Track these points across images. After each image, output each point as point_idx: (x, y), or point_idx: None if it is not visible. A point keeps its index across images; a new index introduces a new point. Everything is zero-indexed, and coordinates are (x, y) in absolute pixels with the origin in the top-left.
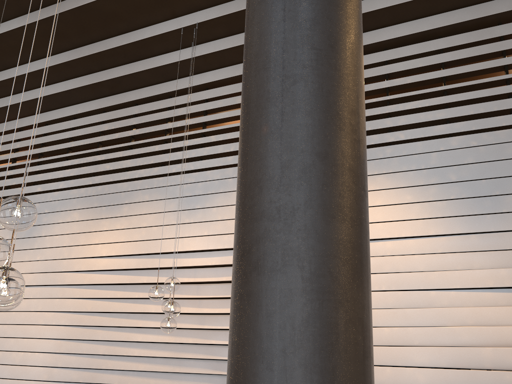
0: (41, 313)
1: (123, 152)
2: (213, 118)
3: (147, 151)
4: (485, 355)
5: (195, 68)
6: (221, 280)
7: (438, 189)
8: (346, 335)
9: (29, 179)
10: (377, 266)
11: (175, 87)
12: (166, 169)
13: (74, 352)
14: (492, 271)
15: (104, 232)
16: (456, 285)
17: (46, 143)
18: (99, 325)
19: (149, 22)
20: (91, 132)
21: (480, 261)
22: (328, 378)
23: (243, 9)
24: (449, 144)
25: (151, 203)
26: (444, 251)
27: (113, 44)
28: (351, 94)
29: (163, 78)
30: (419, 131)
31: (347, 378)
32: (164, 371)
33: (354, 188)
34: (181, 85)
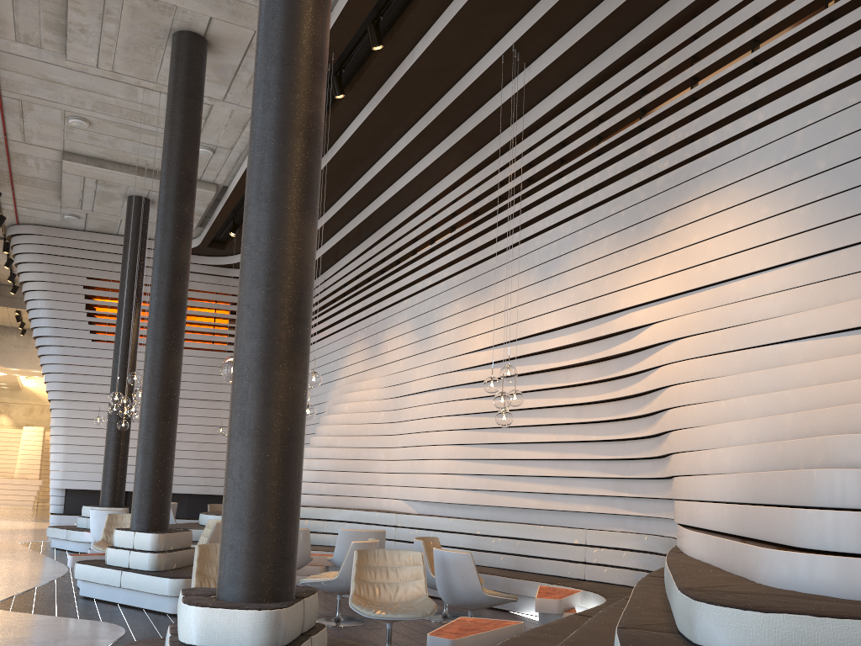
0: (441, 418)
1: (489, 220)
2: (566, 151)
3: (508, 214)
4: (786, 425)
5: (540, 91)
6: (582, 361)
7: (801, 189)
8: (252, 395)
9: (422, 272)
10: (726, 319)
11: (529, 122)
12: (525, 232)
13: (469, 458)
14: (856, 303)
15: (479, 321)
16: (812, 331)
17: (435, 225)
18: (486, 426)
19: (474, 59)
20: (466, 202)
21: (848, 289)
22: (242, 415)
23: (550, 7)
24: (819, 112)
25: (514, 279)
26: (805, 283)
27: (451, 98)
28: (268, 263)
29: (515, 114)
30: (782, 101)
31: (251, 415)
32: (552, 476)
33: (265, 319)
34: (534, 116)
